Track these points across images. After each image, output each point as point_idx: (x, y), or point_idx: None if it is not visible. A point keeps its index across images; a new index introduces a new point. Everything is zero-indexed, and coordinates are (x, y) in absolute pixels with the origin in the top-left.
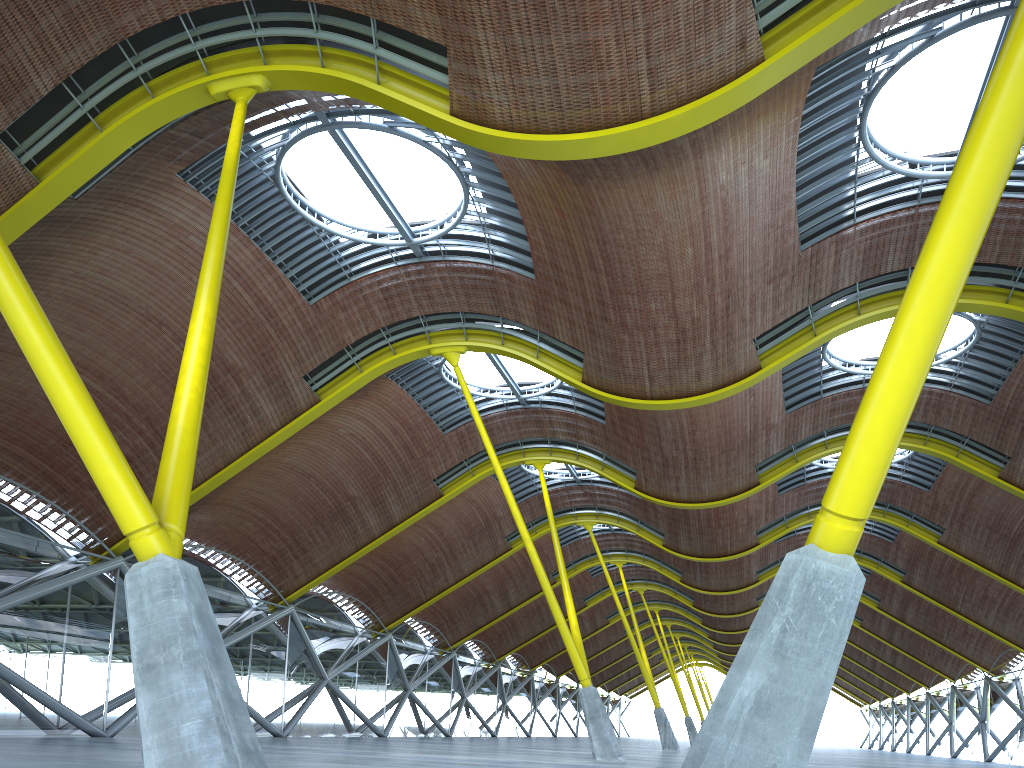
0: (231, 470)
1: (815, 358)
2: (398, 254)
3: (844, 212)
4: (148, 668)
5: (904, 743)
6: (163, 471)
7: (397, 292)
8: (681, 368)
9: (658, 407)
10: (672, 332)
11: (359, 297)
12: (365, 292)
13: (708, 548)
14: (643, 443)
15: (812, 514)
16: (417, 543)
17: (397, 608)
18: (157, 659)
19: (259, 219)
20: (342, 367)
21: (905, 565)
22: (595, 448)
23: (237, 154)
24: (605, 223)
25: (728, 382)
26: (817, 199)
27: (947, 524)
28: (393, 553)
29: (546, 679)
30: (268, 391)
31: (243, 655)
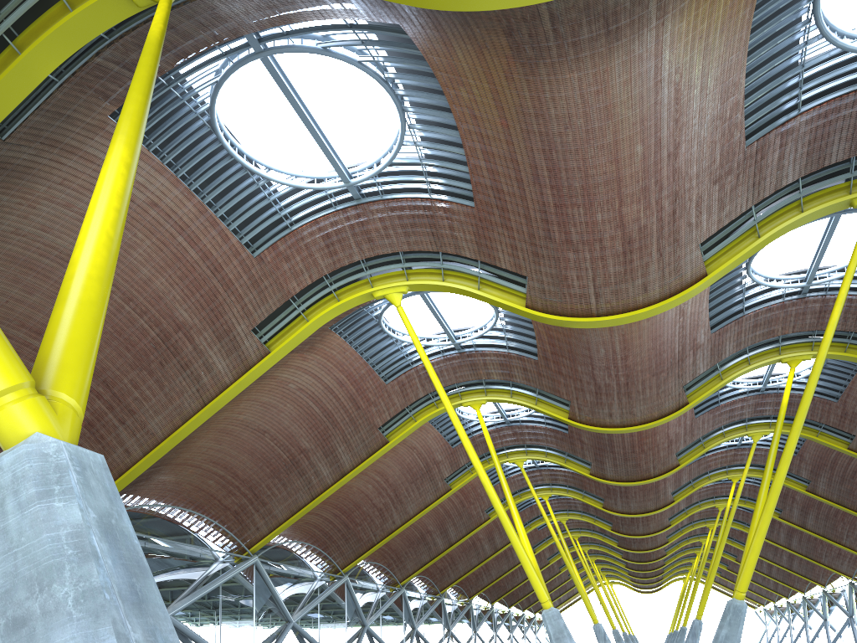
0: (189, 427)
1: (737, 277)
2: (336, 199)
3: (787, 103)
4: (15, 625)
5: (803, 637)
6: (51, 325)
7: (338, 237)
8: (627, 281)
9: (605, 324)
10: (618, 243)
11: (301, 246)
12: (306, 240)
13: (633, 473)
14: (576, 374)
15: (726, 433)
16: (365, 490)
17: (351, 552)
18: (29, 608)
19: (198, 170)
20: (289, 318)
21: (809, 475)
22: (528, 384)
23: (161, 33)
24: (553, 123)
25: (675, 291)
26: (764, 87)
27: (856, 430)
28: (344, 501)
29: (482, 606)
30: (219, 346)
31: (213, 605)
